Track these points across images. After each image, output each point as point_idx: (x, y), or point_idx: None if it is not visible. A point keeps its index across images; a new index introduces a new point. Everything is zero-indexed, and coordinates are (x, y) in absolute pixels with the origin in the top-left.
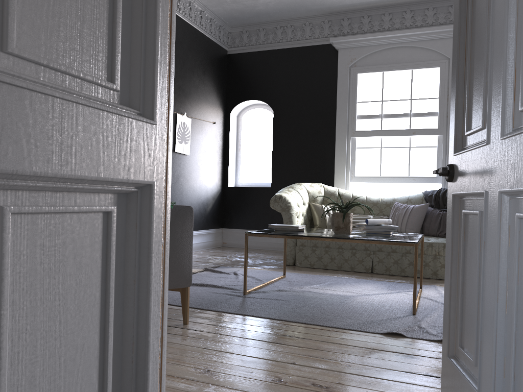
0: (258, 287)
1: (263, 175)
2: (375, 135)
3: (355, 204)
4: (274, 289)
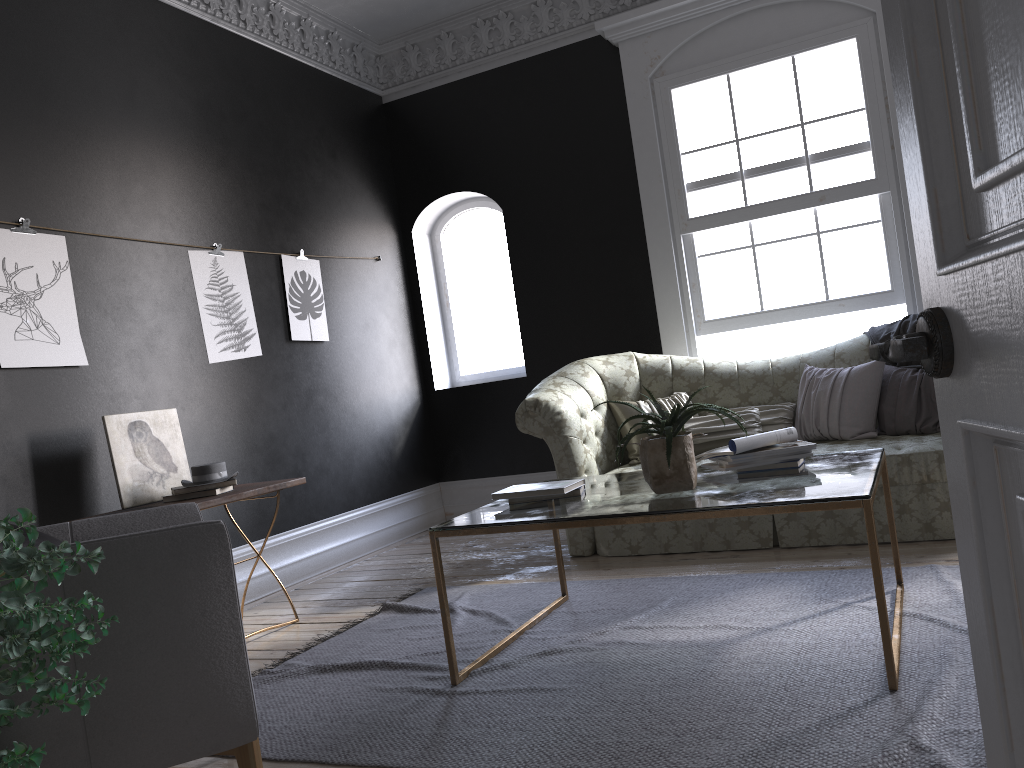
0: (492, 652)
1: (508, 353)
2: (734, 221)
3: (693, 410)
4: (532, 650)
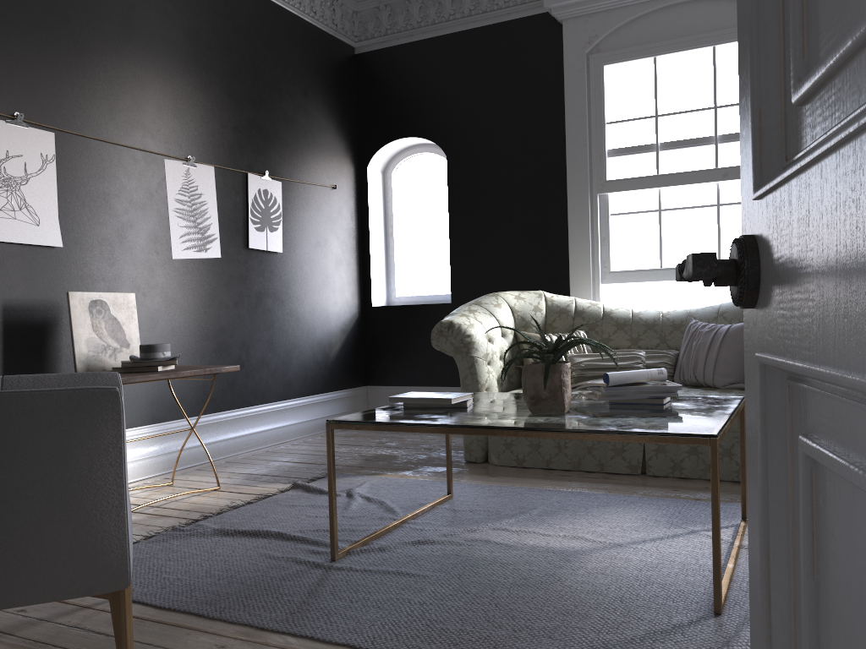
0: (373, 536)
1: (439, 281)
2: (645, 186)
3: (572, 342)
4: (409, 538)
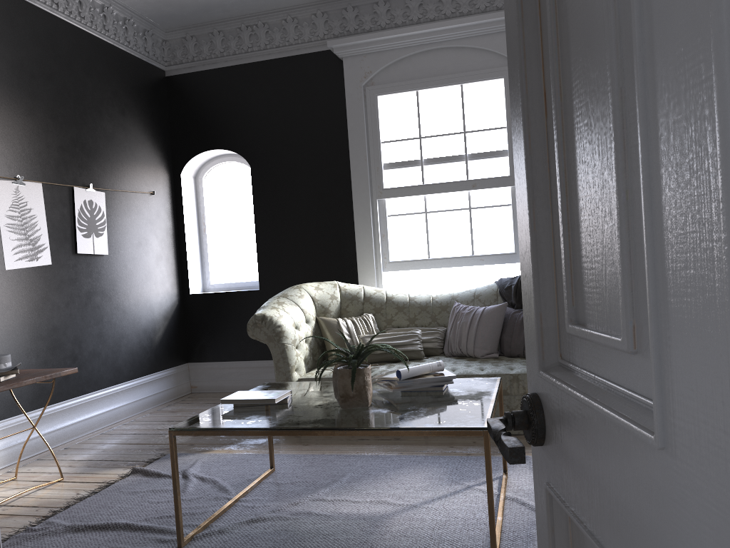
0: (212, 519)
1: (247, 270)
2: (414, 194)
3: (372, 350)
4: (243, 517)
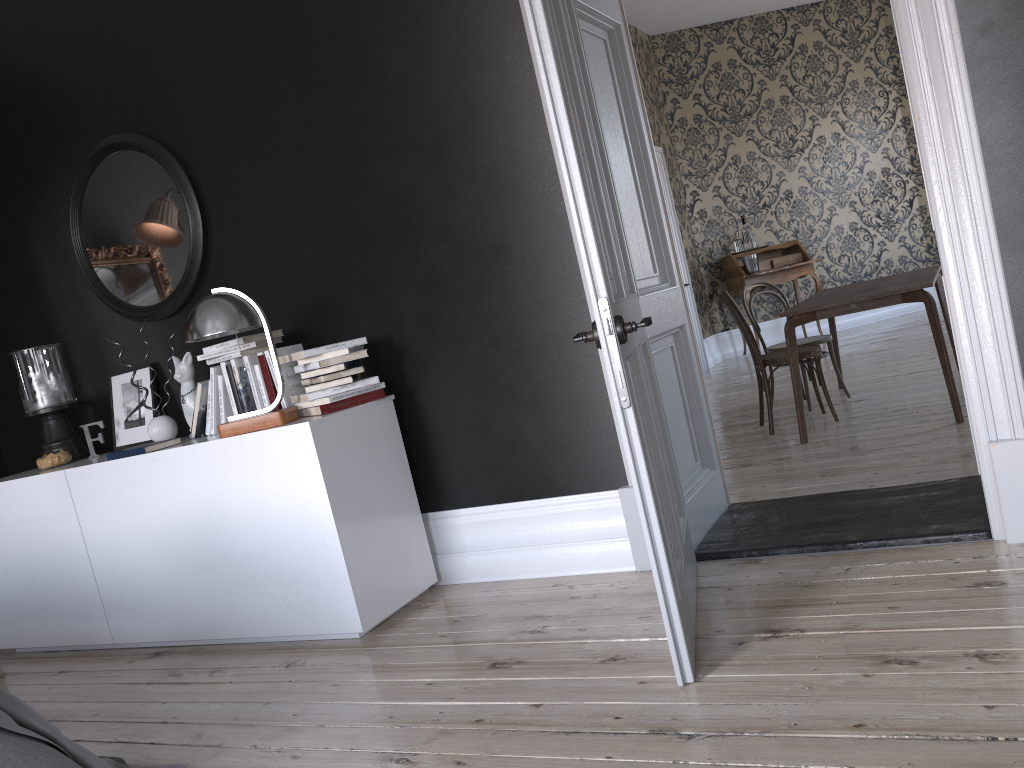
0: None
1: None
2: None
3: None
4: None
